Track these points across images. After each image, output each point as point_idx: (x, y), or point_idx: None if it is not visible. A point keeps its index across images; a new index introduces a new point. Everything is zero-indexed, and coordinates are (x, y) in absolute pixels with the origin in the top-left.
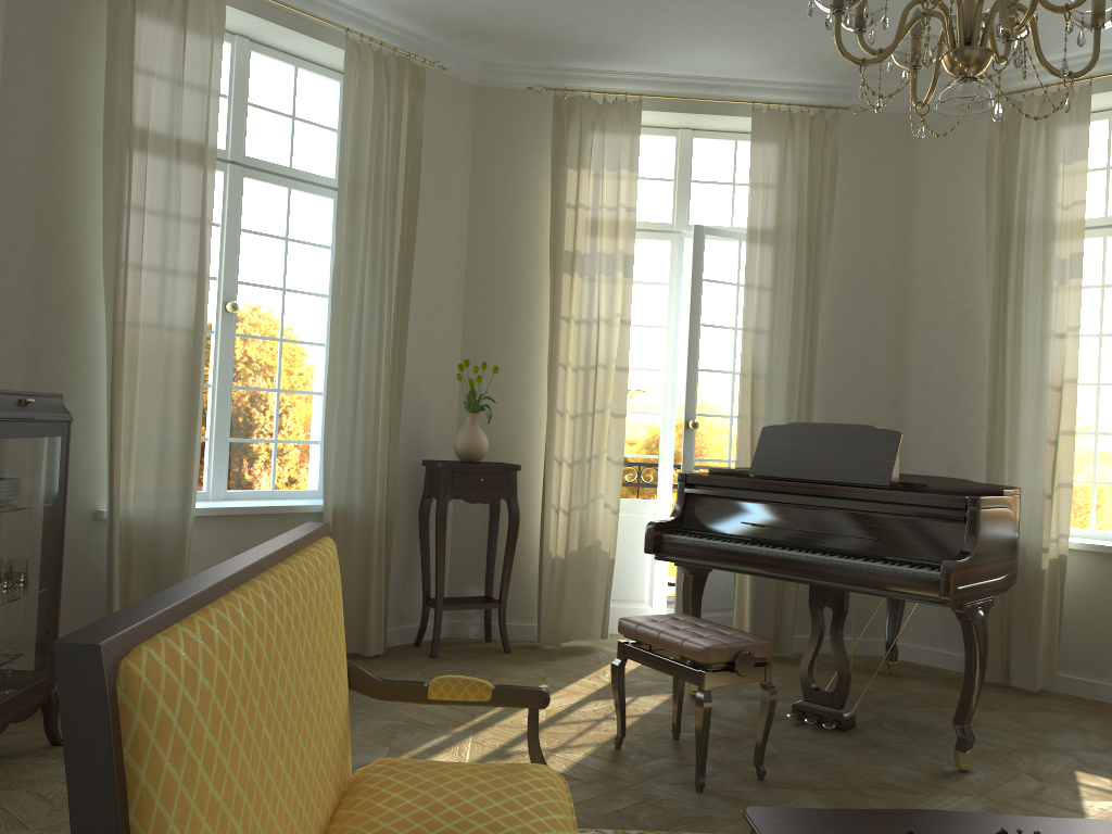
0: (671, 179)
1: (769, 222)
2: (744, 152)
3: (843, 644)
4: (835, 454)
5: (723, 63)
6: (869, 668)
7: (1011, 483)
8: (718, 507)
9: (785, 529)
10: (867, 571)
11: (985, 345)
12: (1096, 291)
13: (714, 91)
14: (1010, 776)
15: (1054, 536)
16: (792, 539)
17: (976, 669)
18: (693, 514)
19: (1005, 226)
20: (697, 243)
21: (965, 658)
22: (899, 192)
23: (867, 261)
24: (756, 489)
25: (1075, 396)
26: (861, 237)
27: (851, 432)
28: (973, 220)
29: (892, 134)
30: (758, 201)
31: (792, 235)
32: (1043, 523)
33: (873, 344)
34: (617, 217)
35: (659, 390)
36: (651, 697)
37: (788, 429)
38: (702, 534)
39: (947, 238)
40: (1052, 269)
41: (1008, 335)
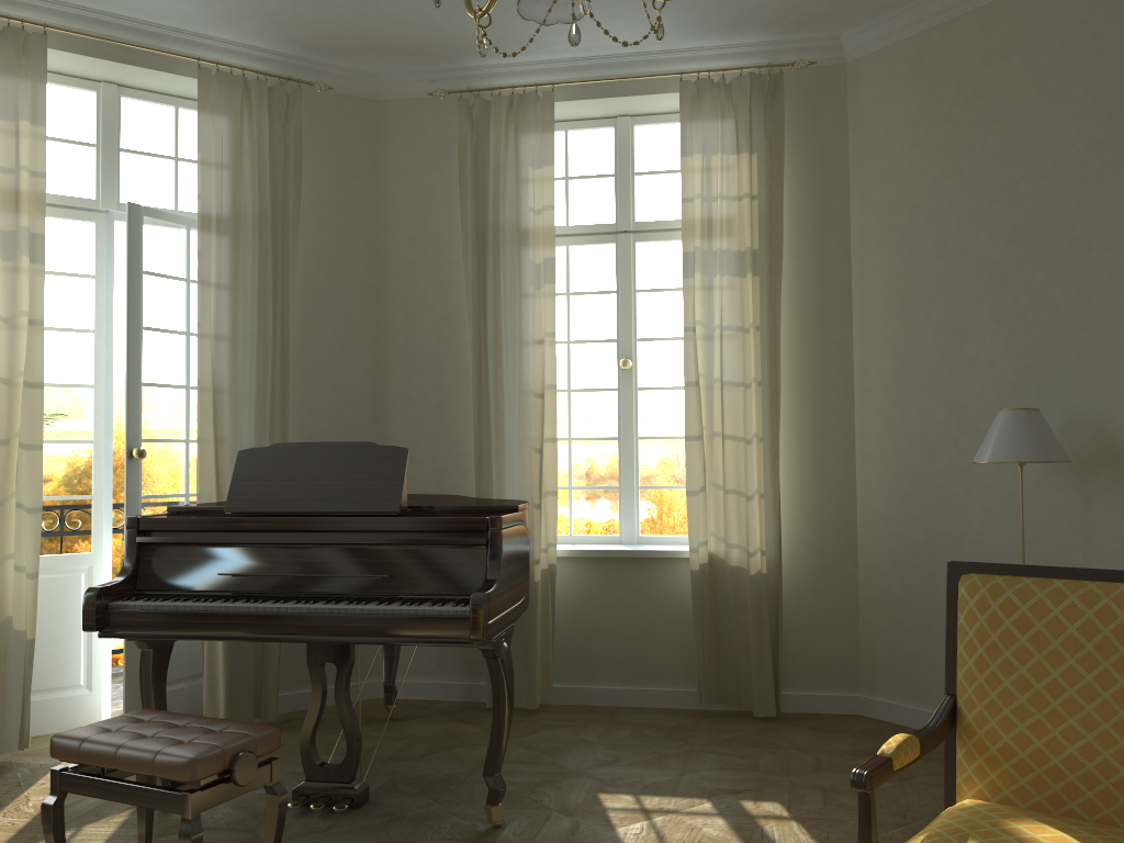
0: (93, 144)
1: (226, 205)
2: (188, 122)
3: (351, 704)
4: (333, 479)
5: (159, 3)
6: (366, 716)
7: (500, 495)
8: (185, 557)
9: (277, 576)
10: (384, 617)
11: (466, 353)
12: (562, 299)
13: (147, 39)
14: (543, 819)
15: (544, 546)
16: (286, 587)
17: (506, 709)
18: (151, 569)
19: (481, 228)
20: (134, 226)
21: (494, 699)
22: (370, 186)
23: (339, 259)
24: (236, 529)
25: (555, 403)
26: (332, 232)
27: (350, 451)
28: (447, 221)
29: (359, 120)
30: (211, 179)
31: (254, 223)
32: (534, 534)
33: (350, 352)
34: (17, 183)
35: (89, 411)
36: (101, 823)
37: (273, 452)
38: (165, 595)
39: (422, 238)
40: (528, 274)
41: (489, 341)
